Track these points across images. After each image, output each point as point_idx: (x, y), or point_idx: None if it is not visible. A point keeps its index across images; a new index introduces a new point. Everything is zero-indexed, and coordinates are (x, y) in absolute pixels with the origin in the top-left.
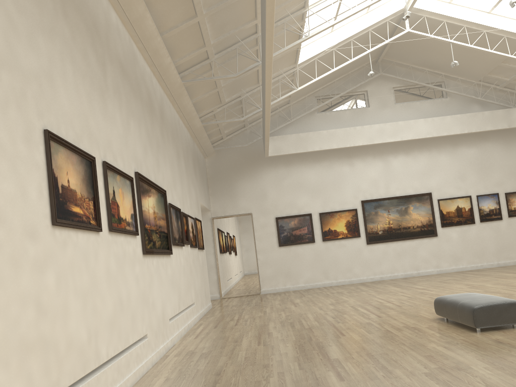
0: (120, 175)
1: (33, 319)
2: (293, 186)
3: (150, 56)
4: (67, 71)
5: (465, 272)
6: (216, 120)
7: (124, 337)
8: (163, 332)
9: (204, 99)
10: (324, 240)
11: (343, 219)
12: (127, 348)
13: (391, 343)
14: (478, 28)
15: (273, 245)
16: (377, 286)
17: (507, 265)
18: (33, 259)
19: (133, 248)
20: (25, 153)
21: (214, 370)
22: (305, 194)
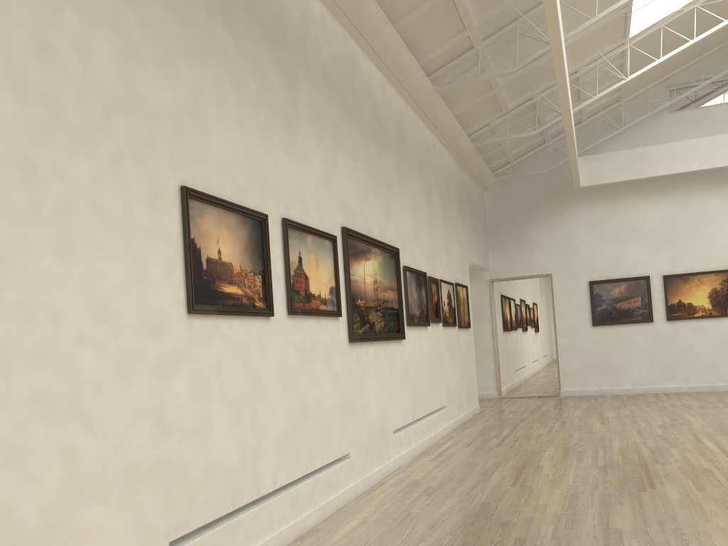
0: (313, 235)
1: (149, 438)
2: (620, 233)
3: (379, 55)
4: (227, 100)
5: None
6: (497, 136)
7: (307, 459)
8: (380, 449)
9: (473, 107)
10: (669, 319)
11: (705, 287)
12: (316, 472)
13: (727, 516)
14: None
15: (584, 324)
16: None
17: None
18: (154, 361)
19: (332, 334)
20: (148, 222)
21: (430, 518)
22: (639, 245)
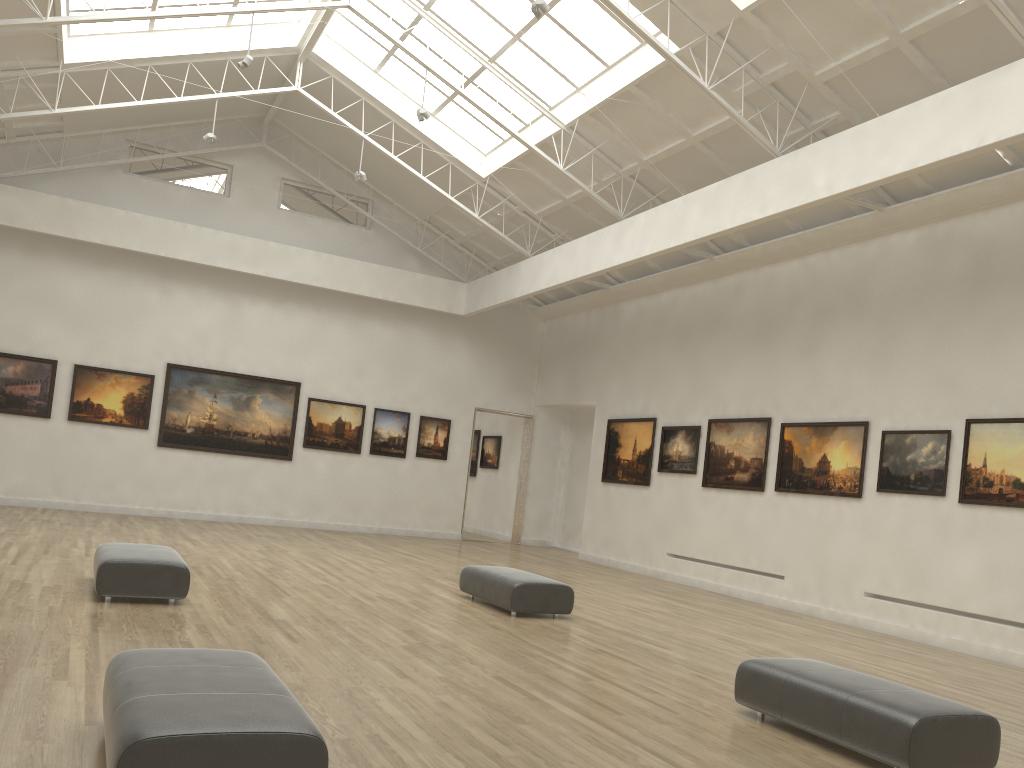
0: None
1: None
2: (32, 298)
3: None
4: None
5: (317, 531)
6: None
7: None
8: None
9: None
10: (71, 419)
11: (122, 389)
12: None
13: None
14: (414, 133)
15: None
16: (136, 524)
17: (394, 534)
18: None
19: None
20: None
21: None
22: (54, 319)
